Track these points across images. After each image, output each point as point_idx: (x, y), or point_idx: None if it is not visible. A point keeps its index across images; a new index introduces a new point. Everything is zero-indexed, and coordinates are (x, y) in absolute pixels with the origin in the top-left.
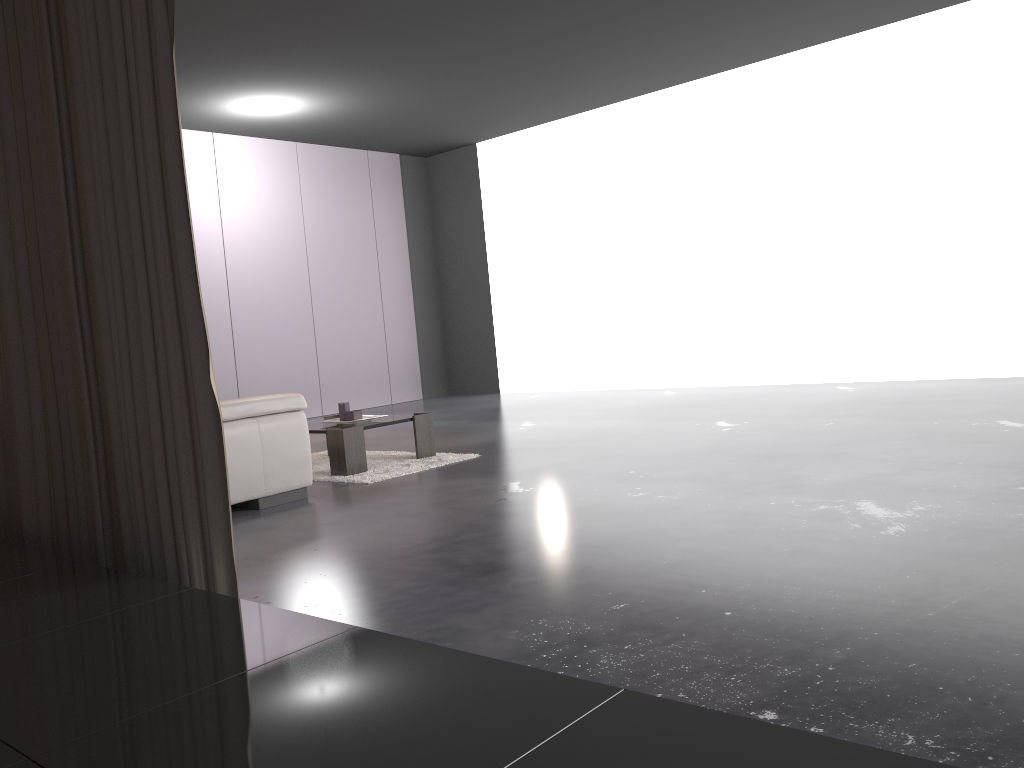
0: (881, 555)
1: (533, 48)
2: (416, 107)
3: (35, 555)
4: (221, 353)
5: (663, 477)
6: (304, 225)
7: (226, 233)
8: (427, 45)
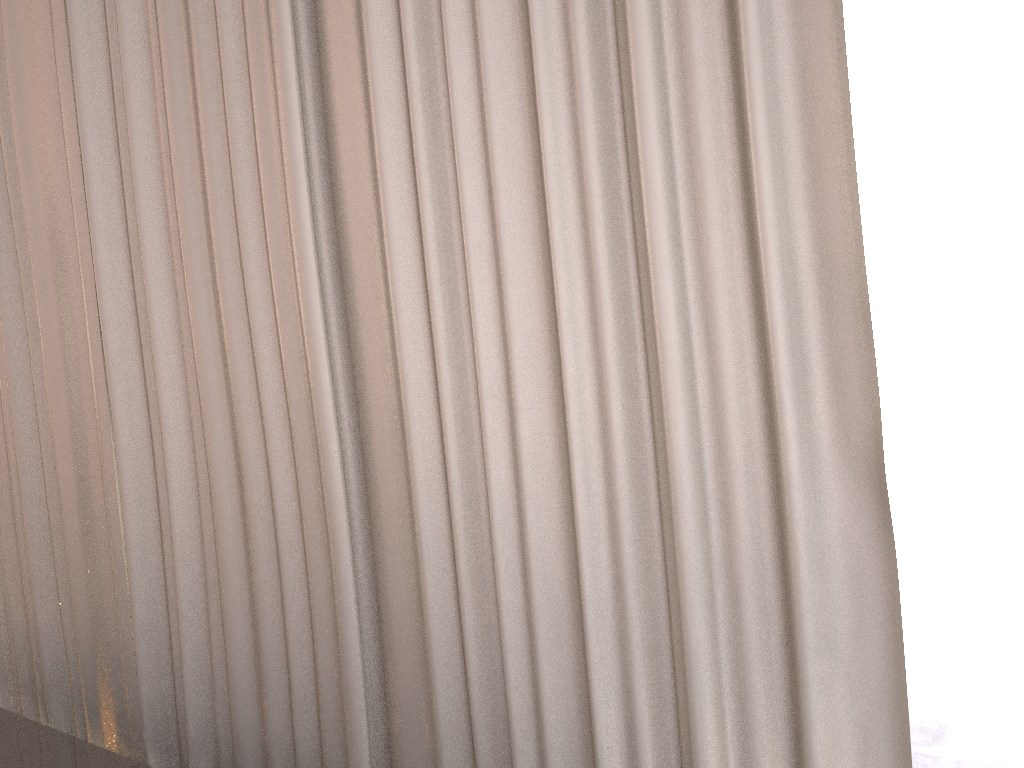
0: None
1: None
2: None
3: None
4: None
5: (922, 519)
6: None
7: None
8: None
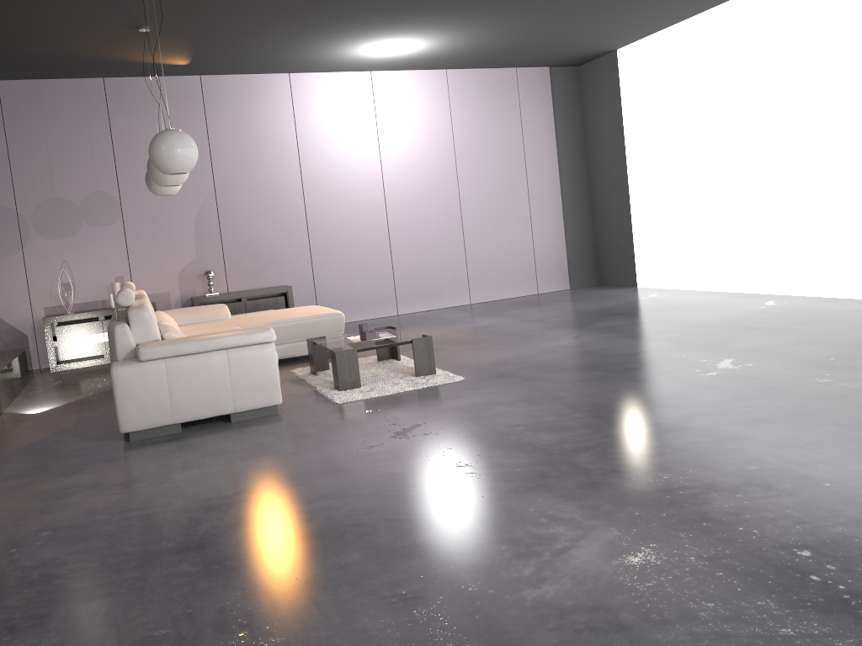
0: (454, 633)
1: None
2: (525, 30)
3: None
4: (379, 254)
5: (526, 442)
6: (453, 141)
7: (383, 155)
8: None
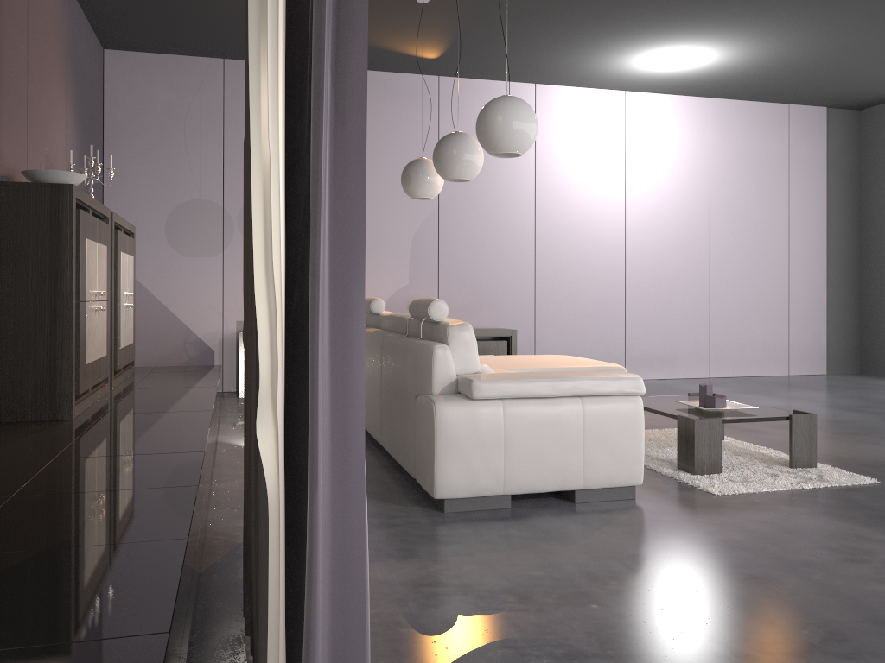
0: None
1: None
2: (849, 49)
3: (163, 587)
4: (612, 304)
5: None
6: (709, 182)
7: (628, 189)
8: None
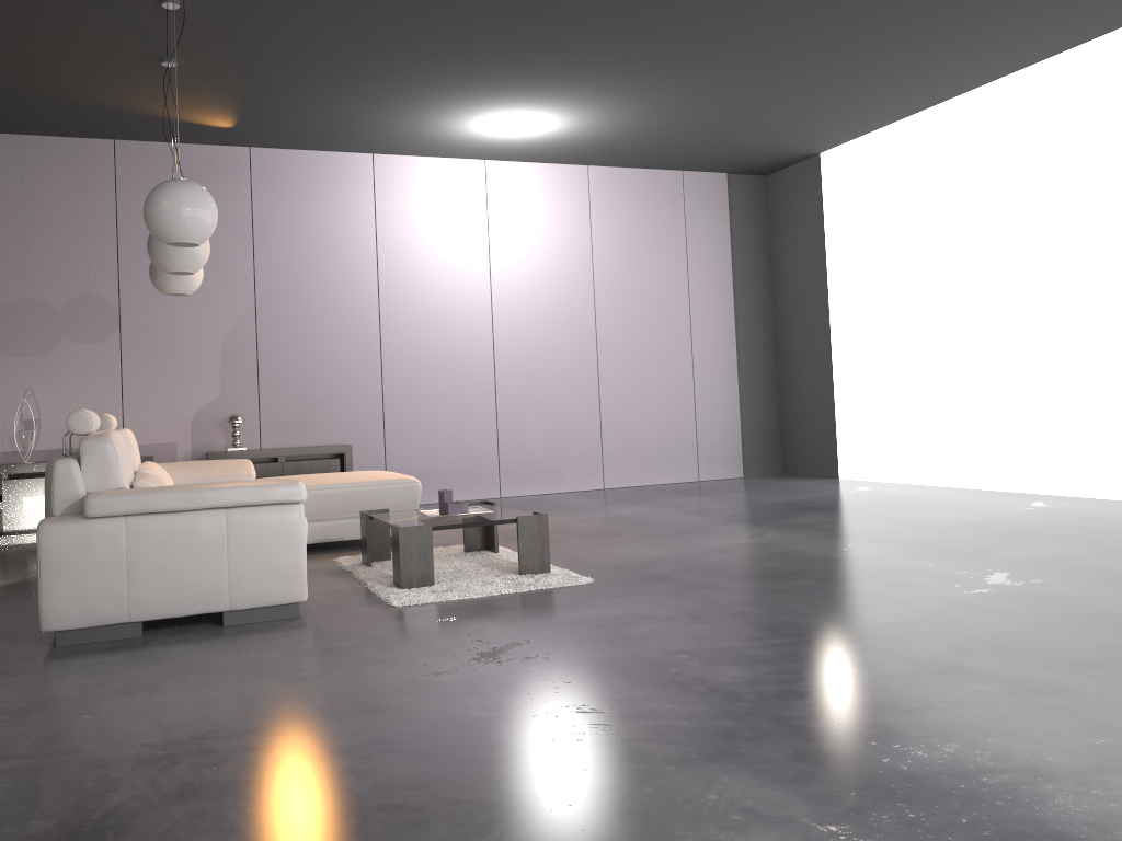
0: None
1: (801, 13)
2: (700, 111)
3: None
4: (480, 409)
5: (696, 679)
6: (593, 262)
7: (494, 273)
8: (647, 26)
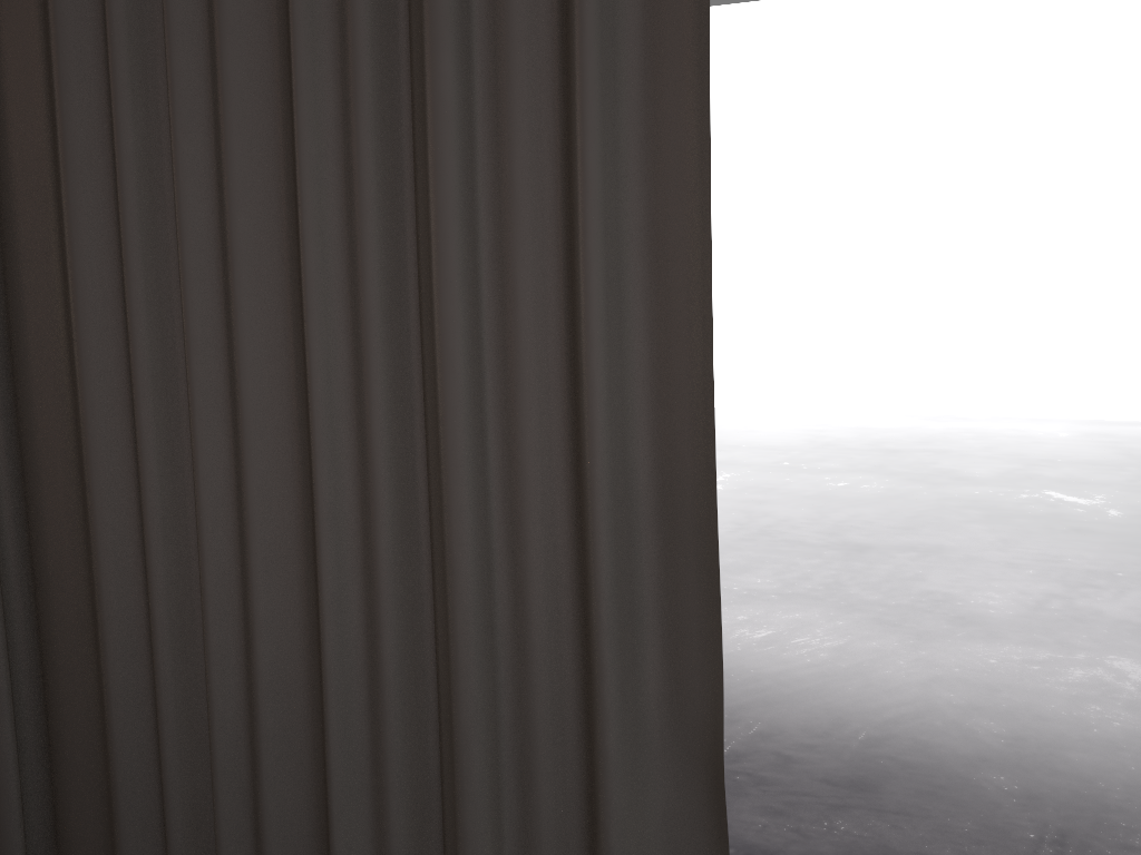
0: None
1: None
2: None
3: None
4: None
5: (750, 591)
6: None
7: None
8: None
